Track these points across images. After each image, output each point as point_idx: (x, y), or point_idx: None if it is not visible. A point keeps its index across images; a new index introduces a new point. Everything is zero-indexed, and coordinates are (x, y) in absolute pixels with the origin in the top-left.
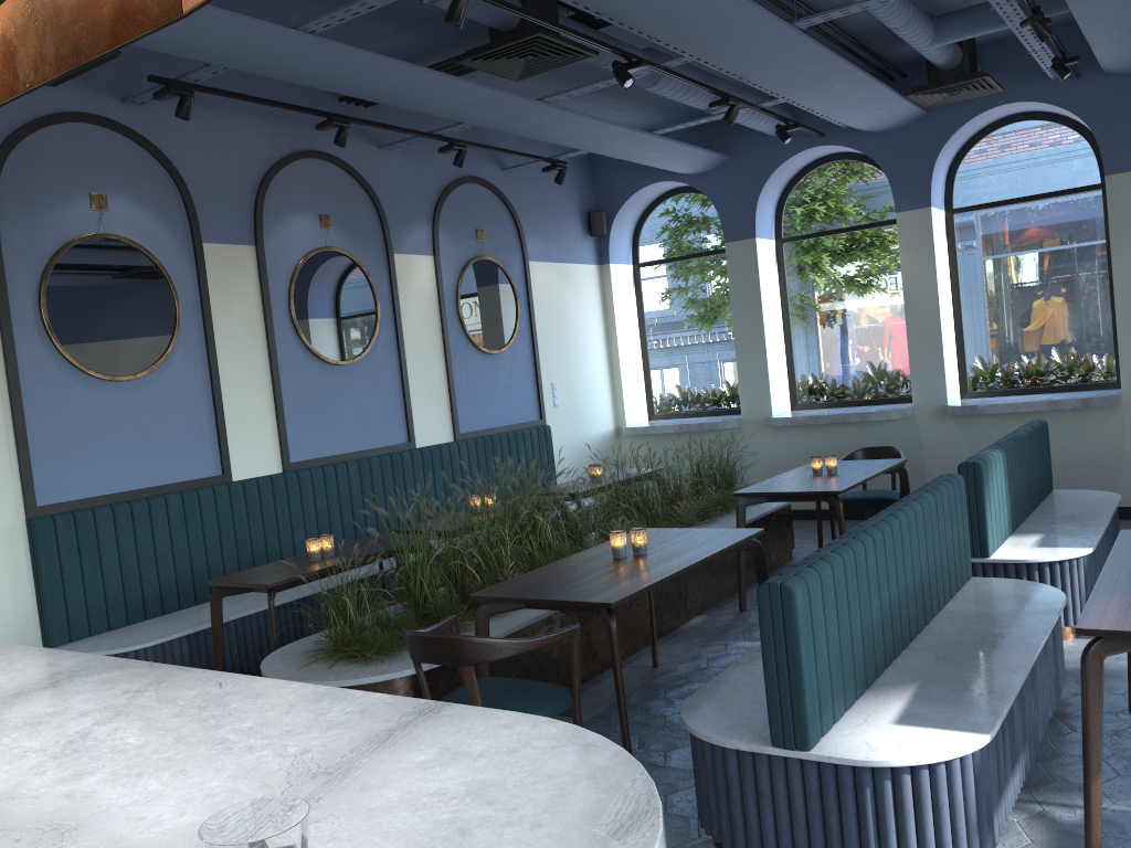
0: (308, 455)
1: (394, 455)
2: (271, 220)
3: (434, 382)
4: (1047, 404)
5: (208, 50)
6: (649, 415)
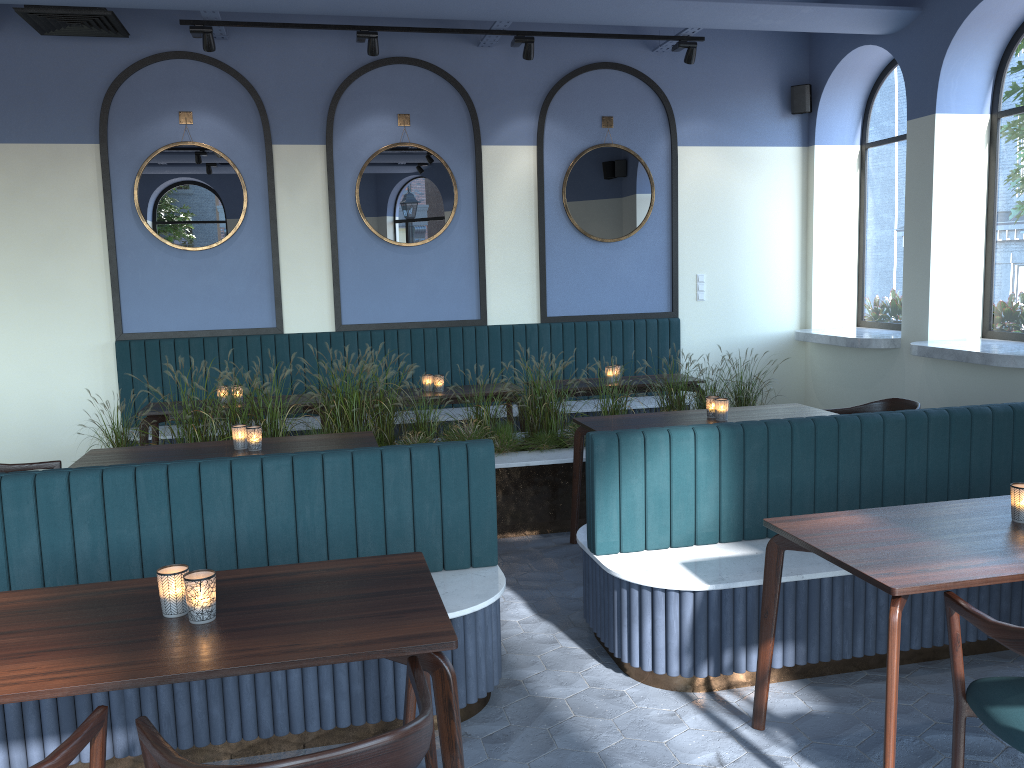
0: (363, 320)
1: (455, 329)
2: (344, 122)
3: (521, 266)
4: None
5: (135, 3)
6: (858, 321)
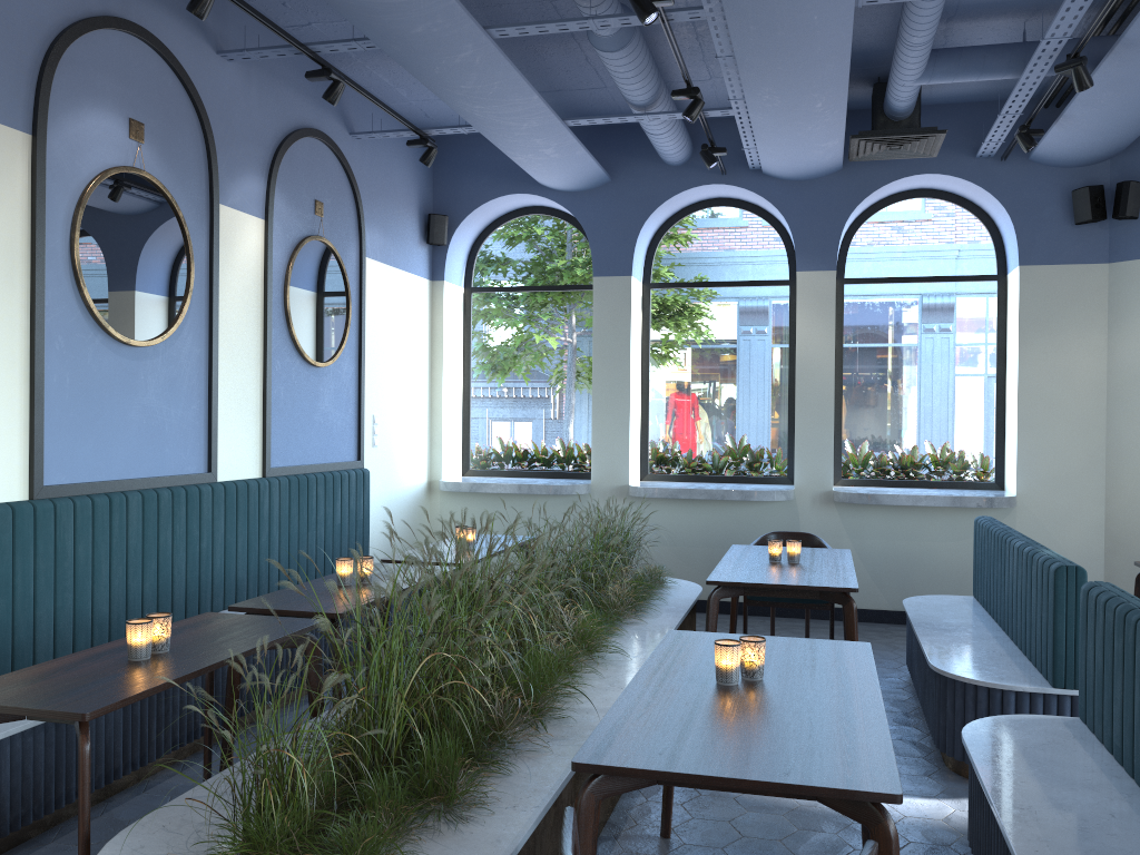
0: (71, 476)
1: (191, 489)
2: (60, 103)
3: (248, 392)
4: (951, 500)
5: None
6: (464, 470)
